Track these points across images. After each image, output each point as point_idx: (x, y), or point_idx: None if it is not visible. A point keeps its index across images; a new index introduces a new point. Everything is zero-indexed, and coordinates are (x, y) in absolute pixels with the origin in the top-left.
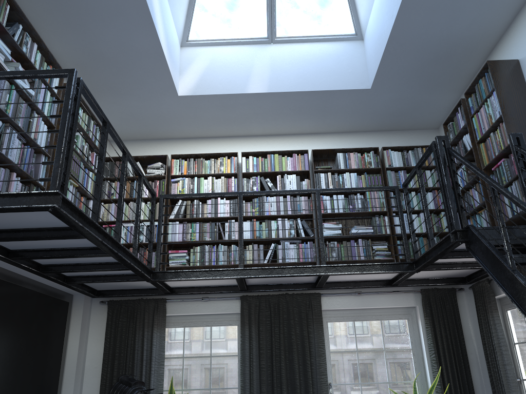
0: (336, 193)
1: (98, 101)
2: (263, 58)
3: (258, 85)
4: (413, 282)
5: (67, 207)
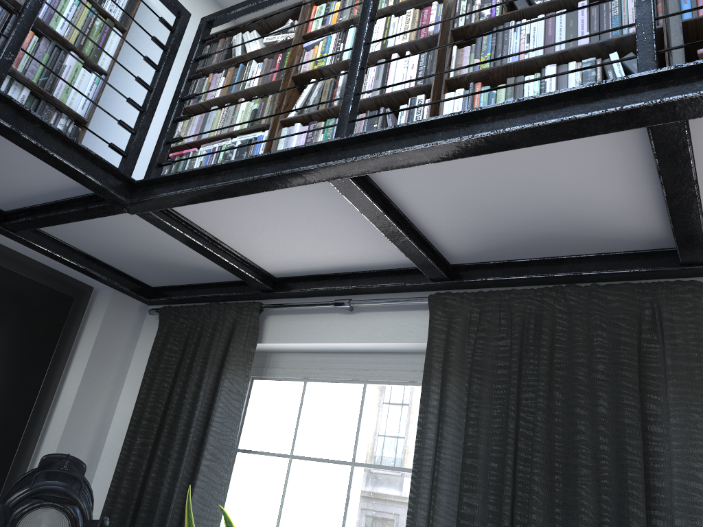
0: None
1: None
2: None
3: None
4: None
5: None
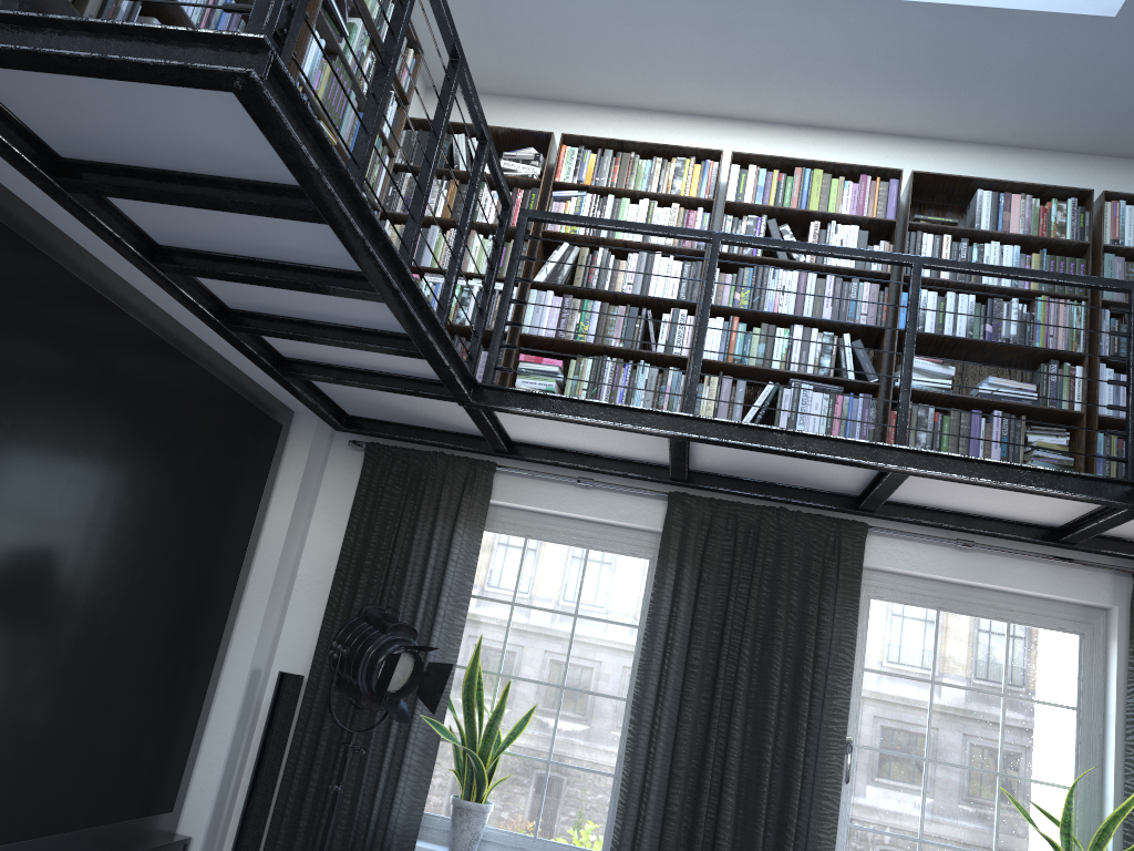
0: (955, 288)
1: None
2: None
3: None
4: (1118, 546)
5: (284, 101)
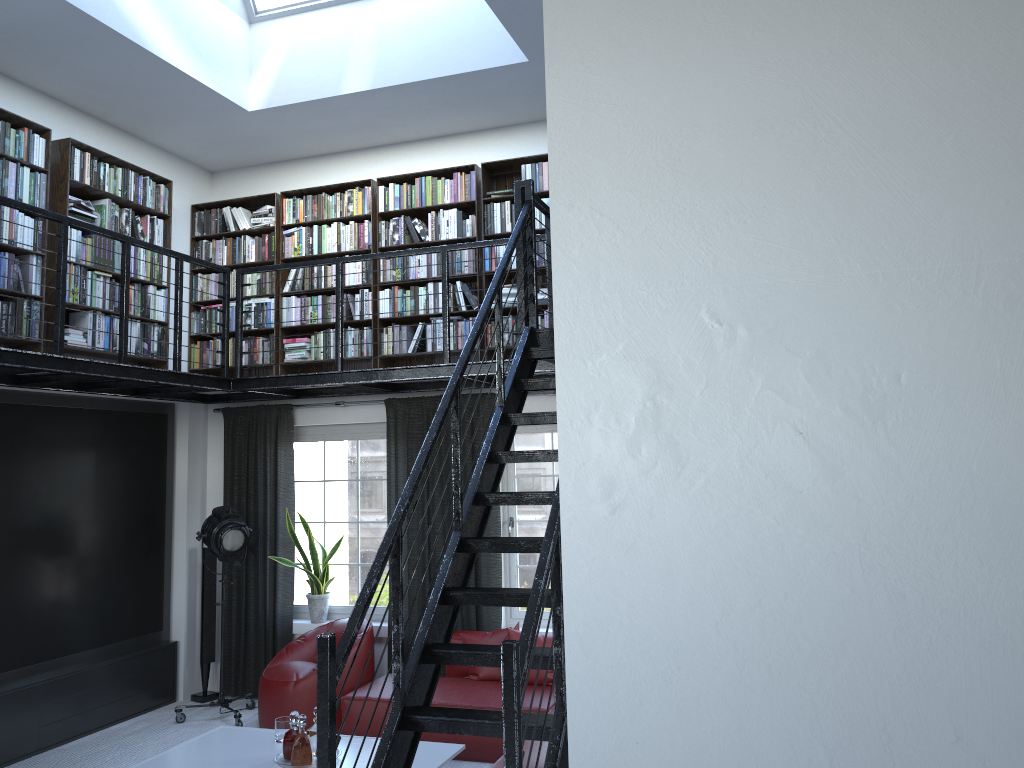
0: None
1: (153, 132)
2: (367, 26)
3: (358, 78)
4: None
5: None
